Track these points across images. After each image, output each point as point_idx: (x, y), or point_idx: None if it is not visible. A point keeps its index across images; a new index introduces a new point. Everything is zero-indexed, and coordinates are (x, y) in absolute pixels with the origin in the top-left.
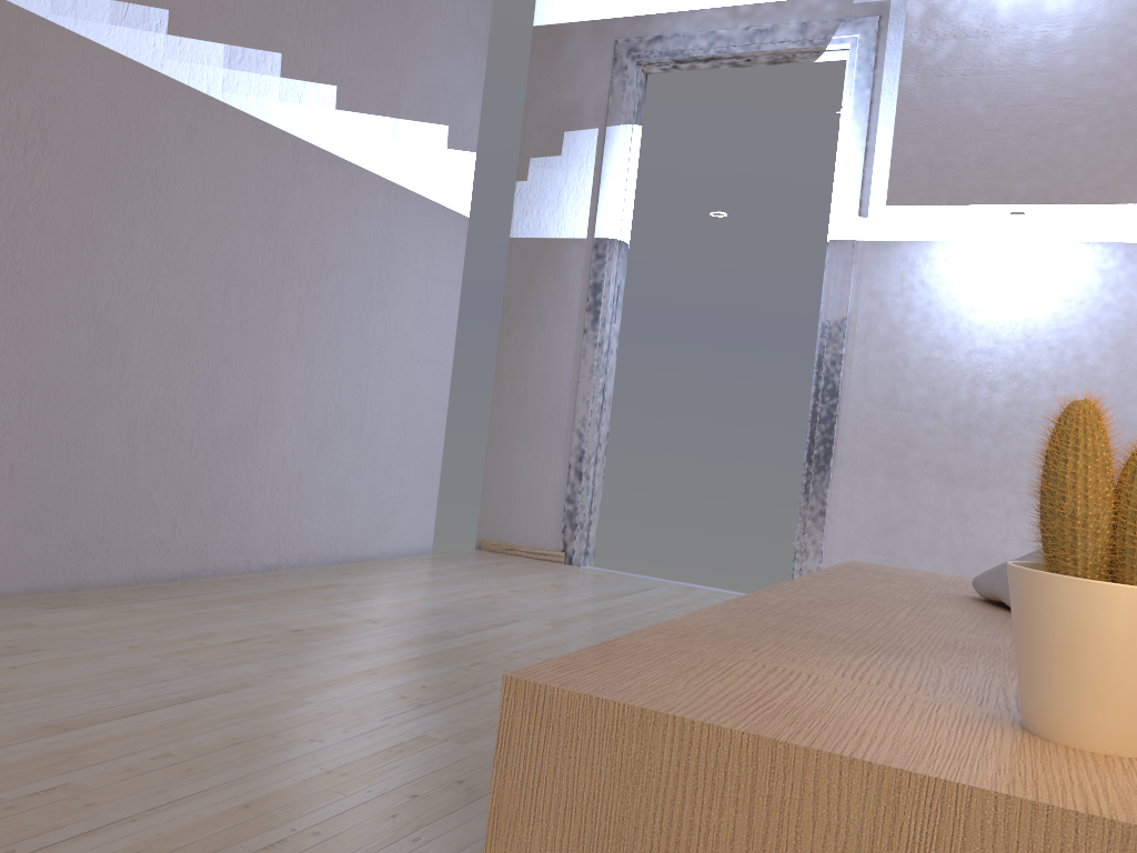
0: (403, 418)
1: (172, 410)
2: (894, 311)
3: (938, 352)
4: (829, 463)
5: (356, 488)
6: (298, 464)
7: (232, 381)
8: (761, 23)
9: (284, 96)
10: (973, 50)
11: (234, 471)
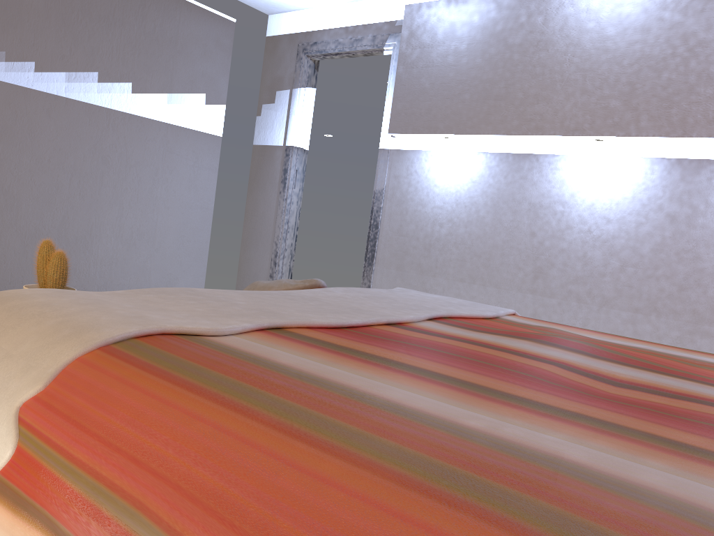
0: (181, 234)
1: (44, 229)
2: (403, 186)
3: (420, 207)
4: (373, 262)
5: (152, 266)
6: (115, 254)
7: (76, 217)
8: (357, 36)
9: (100, 90)
10: (426, 54)
11: (79, 256)
